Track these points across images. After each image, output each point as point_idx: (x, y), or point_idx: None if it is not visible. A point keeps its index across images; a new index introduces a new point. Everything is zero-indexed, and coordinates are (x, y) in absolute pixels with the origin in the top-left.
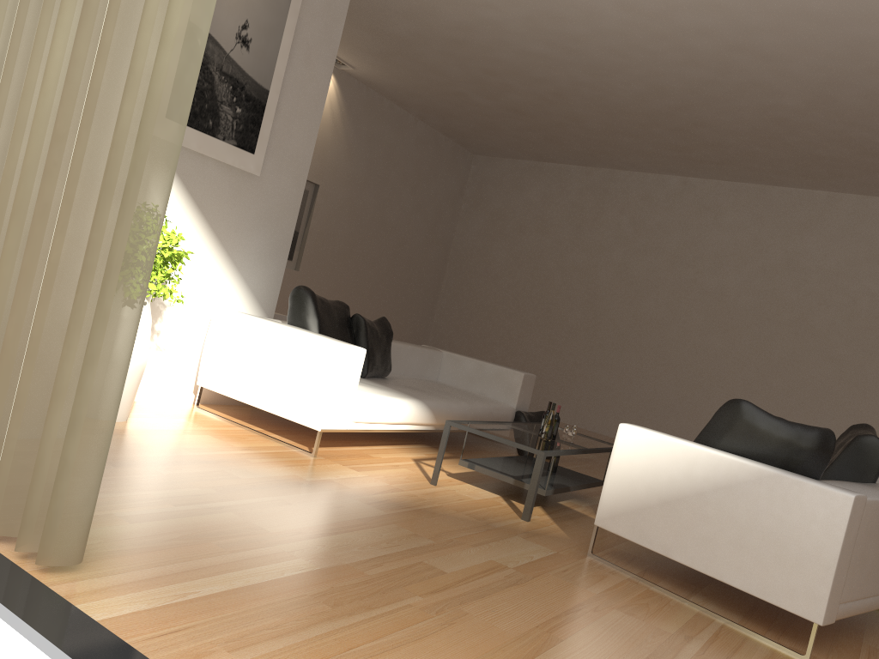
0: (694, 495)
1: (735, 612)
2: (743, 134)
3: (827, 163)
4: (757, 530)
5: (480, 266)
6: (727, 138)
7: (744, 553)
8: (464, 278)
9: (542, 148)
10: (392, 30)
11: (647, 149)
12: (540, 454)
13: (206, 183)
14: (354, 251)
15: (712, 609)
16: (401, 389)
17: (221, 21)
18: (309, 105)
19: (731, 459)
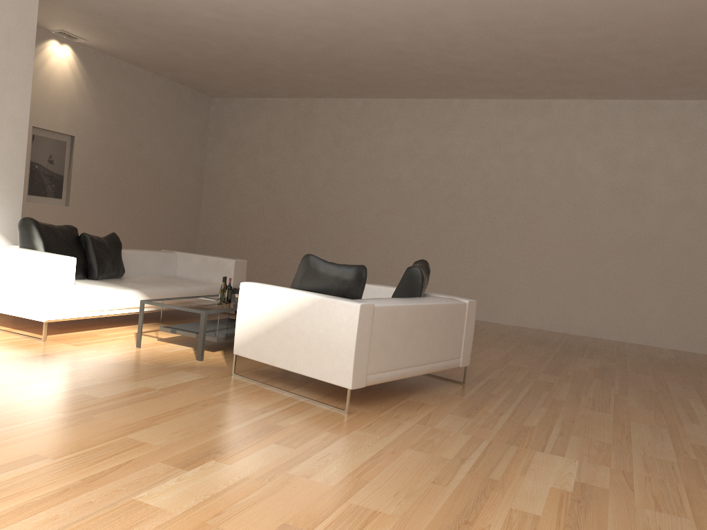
0: (282, 322)
1: (321, 393)
2: (383, 64)
3: (448, 79)
4: (315, 337)
5: (228, 184)
6: (375, 68)
7: (311, 353)
8: (218, 195)
9: (256, 87)
10: (98, 9)
11: (328, 81)
12: (203, 313)
13: None
14: (117, 185)
15: (304, 394)
16: (125, 284)
17: None
18: (18, 78)
19: (299, 294)
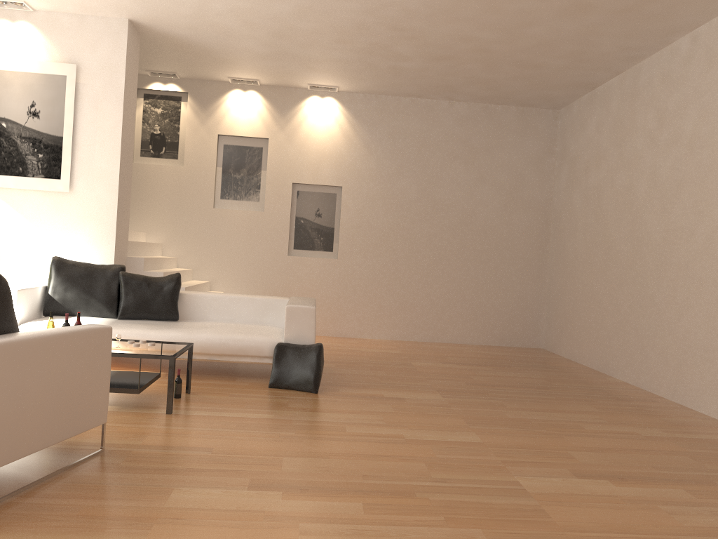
0: None
1: None
2: None
3: None
4: None
5: (567, 219)
6: None
7: None
8: (560, 236)
9: (549, 77)
10: (260, 50)
11: (576, 27)
12: None
13: (31, 205)
14: (401, 233)
15: None
16: (122, 324)
17: (14, 108)
18: (107, 135)
19: None
